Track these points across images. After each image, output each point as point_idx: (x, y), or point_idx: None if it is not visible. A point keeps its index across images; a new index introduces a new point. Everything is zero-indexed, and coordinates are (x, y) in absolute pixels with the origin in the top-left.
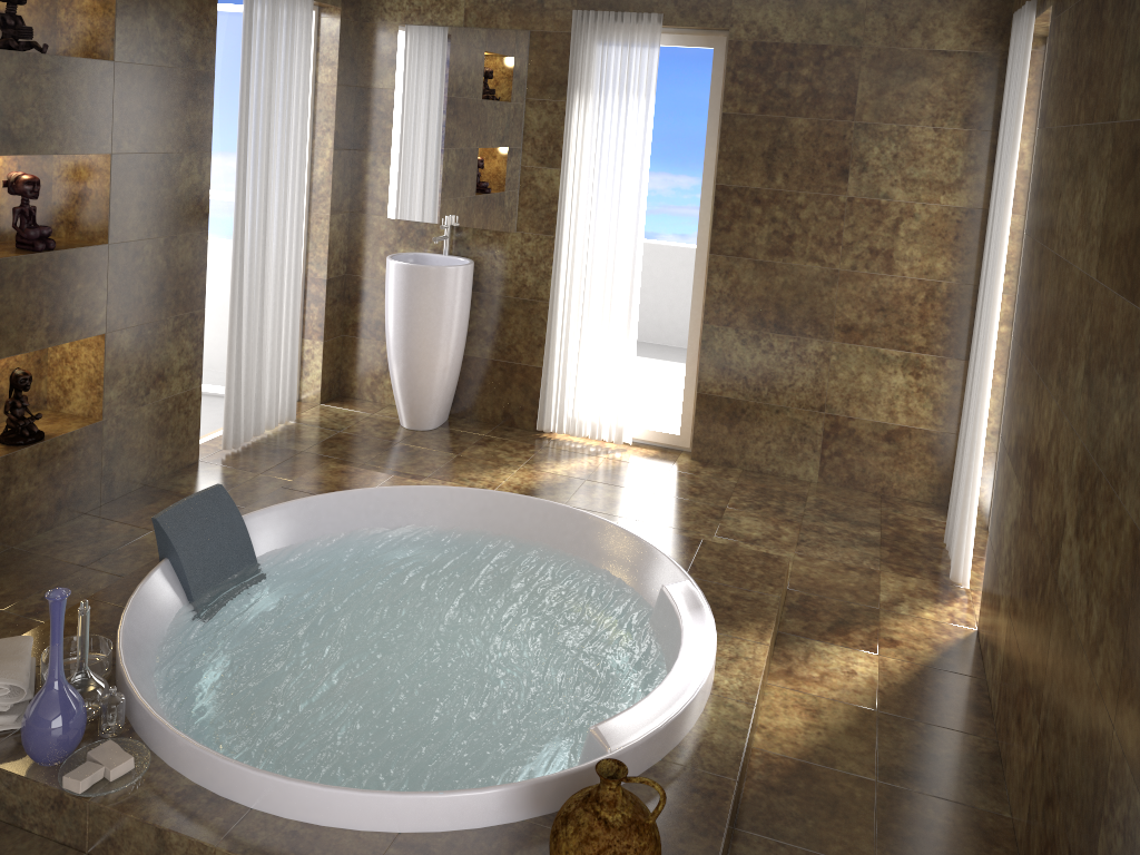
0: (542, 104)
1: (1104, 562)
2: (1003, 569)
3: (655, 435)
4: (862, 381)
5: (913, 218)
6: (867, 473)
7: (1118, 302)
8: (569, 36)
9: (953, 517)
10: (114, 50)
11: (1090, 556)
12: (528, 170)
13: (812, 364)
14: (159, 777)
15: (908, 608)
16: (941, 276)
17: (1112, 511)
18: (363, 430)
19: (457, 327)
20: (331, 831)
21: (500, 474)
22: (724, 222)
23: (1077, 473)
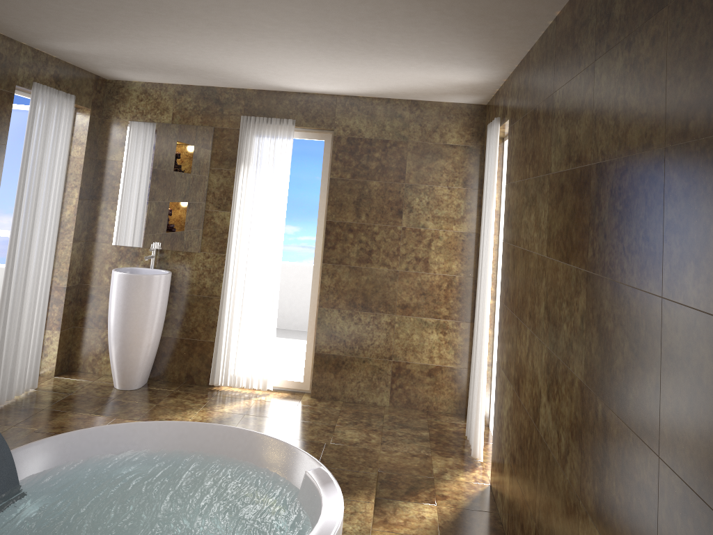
0: (220, 171)
1: (565, 408)
2: (504, 439)
3: (287, 383)
4: (413, 338)
5: (439, 239)
6: (418, 397)
7: (560, 265)
8: (238, 131)
9: (470, 417)
10: None
11: (557, 408)
12: (209, 213)
13: (384, 330)
14: None
15: (450, 476)
16: (455, 272)
17: (567, 378)
18: (87, 392)
19: (158, 316)
20: None
21: (187, 415)
22: (331, 243)
23: (545, 365)
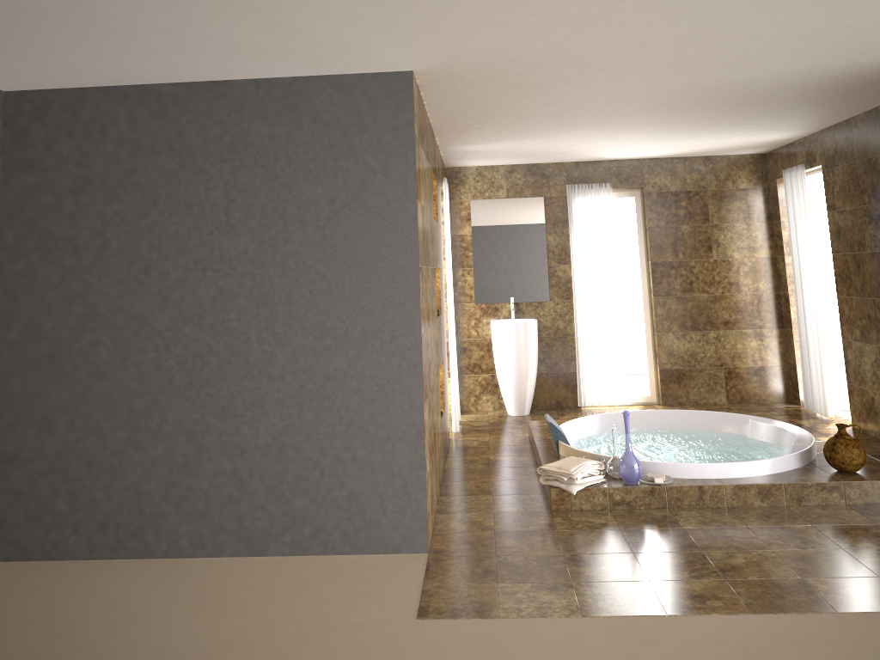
0: (555, 232)
1: None
2: (871, 384)
3: (637, 398)
4: (737, 347)
5: (745, 265)
6: (749, 393)
7: None
8: (564, 197)
9: (811, 393)
10: (438, 218)
11: None
12: (552, 267)
13: (712, 343)
14: (675, 479)
15: (820, 426)
16: (762, 290)
17: None
18: (497, 419)
19: (537, 354)
20: (750, 477)
21: None
22: (657, 279)
23: None
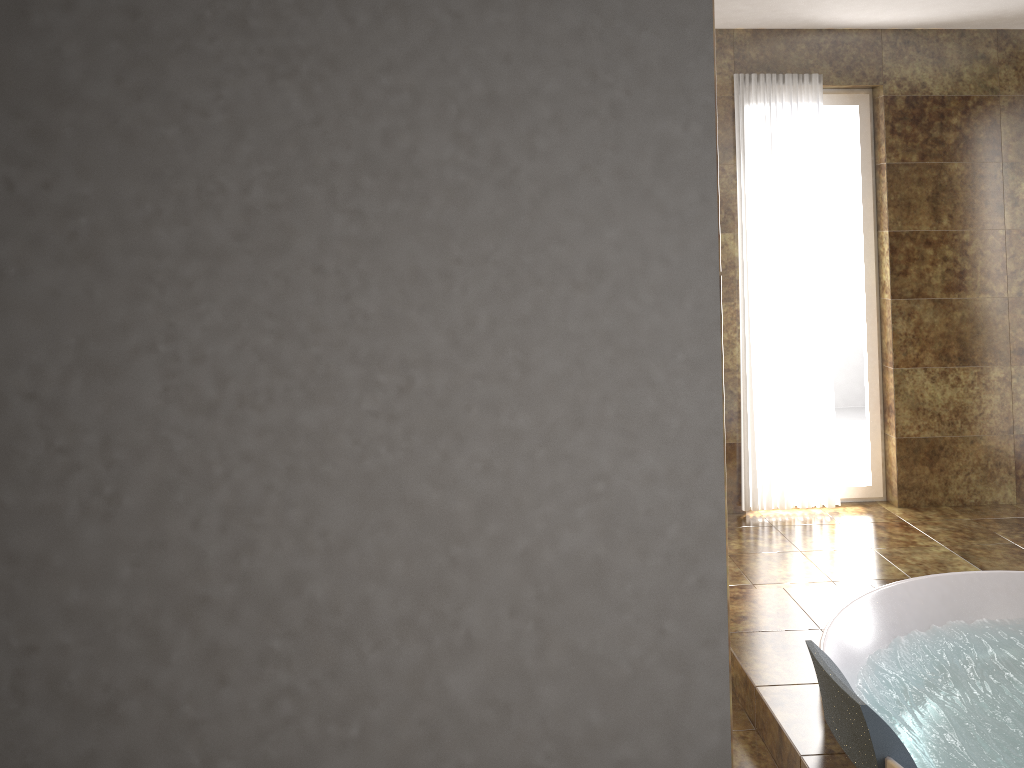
0: None
1: None
2: None
3: (847, 491)
4: None
5: None
6: None
7: None
8: (729, 99)
9: None
10: None
11: None
12: None
13: (996, 390)
14: None
15: None
16: None
17: None
18: None
19: None
20: None
21: (802, 563)
22: (900, 266)
23: None
